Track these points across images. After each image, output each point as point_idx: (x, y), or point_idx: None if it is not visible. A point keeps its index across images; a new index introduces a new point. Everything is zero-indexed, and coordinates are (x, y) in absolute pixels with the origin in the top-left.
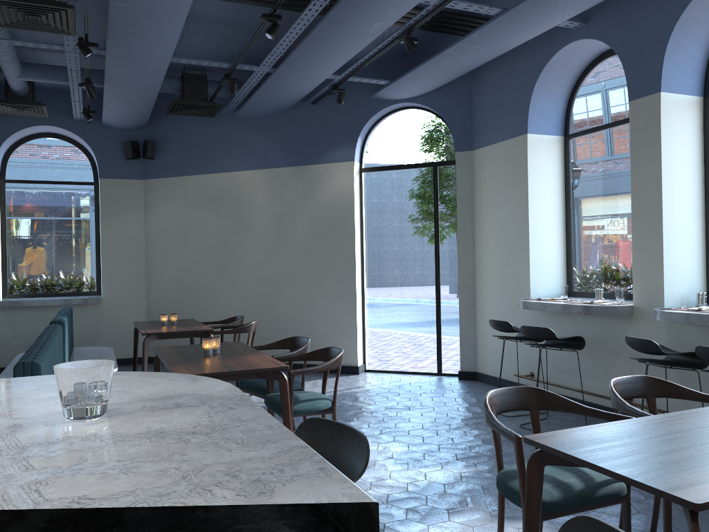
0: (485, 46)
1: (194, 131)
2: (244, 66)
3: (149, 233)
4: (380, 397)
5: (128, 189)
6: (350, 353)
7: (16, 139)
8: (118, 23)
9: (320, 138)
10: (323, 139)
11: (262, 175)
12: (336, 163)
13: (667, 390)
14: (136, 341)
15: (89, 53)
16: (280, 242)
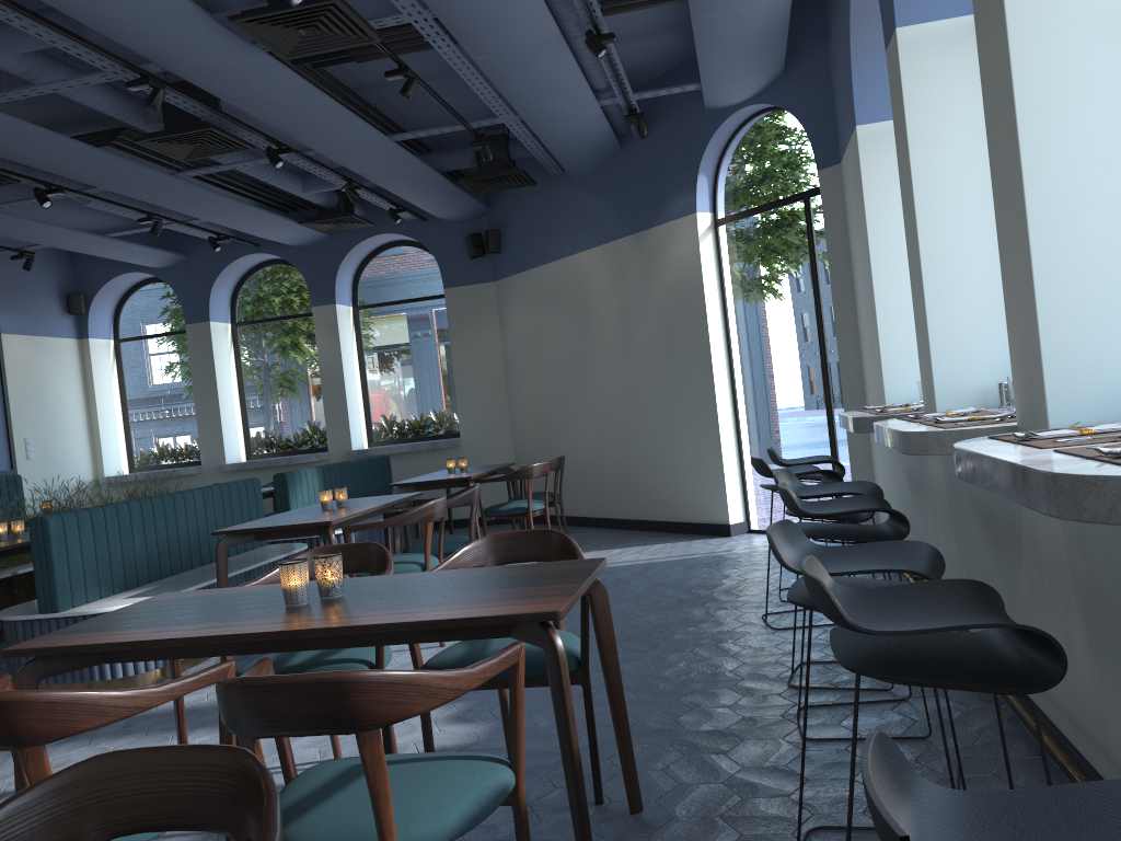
0: (721, 10)
1: (532, 206)
2: (480, 122)
3: (506, 351)
4: (681, 569)
5: (478, 297)
6: (719, 505)
7: (362, 256)
8: (273, 125)
9: (655, 186)
10: (659, 187)
11: (601, 254)
12: (676, 221)
13: (566, 551)
14: (447, 493)
15: (277, 163)
16: (629, 346)
